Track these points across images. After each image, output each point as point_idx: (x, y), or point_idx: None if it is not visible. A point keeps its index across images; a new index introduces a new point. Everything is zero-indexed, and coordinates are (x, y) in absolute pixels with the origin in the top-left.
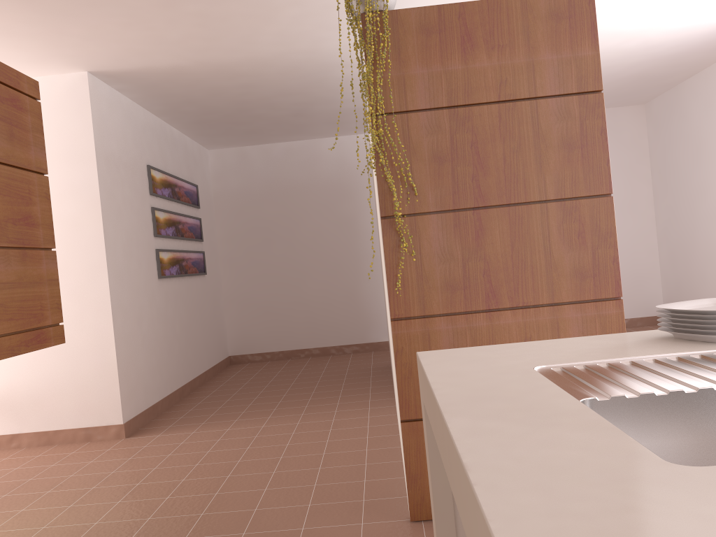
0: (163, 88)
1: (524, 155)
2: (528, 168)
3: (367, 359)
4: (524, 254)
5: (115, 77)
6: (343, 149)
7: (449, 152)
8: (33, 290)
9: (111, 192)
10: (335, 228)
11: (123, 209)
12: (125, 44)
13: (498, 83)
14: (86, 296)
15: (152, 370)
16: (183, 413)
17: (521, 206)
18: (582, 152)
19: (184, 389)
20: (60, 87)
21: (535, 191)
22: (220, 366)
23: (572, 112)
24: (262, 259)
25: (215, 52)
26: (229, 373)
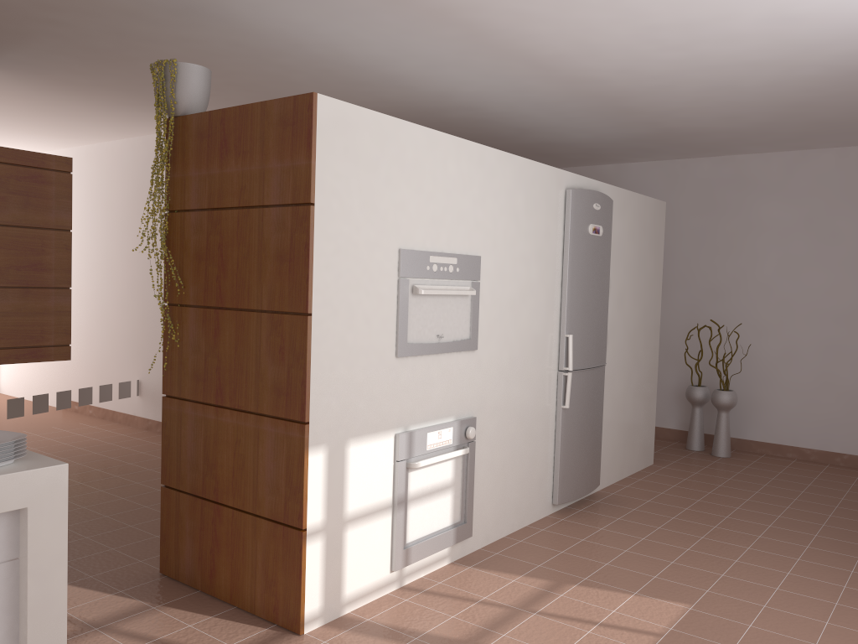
0: None
1: (251, 262)
2: (252, 276)
3: None
4: (243, 359)
5: None
6: None
7: (205, 252)
8: (34, 318)
9: None
10: None
11: None
12: (215, 105)
13: (240, 189)
14: None
15: None
16: None
17: (244, 312)
18: (289, 265)
19: None
20: None
21: (255, 299)
22: None
23: (286, 223)
24: None
25: None
26: None
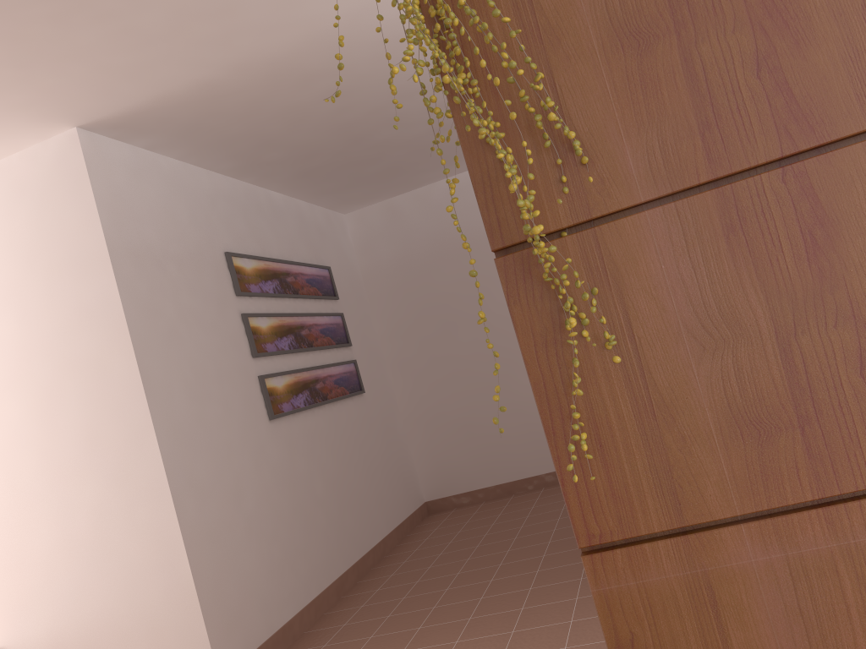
0: (212, 129)
1: None
2: None
3: None
4: None
5: (126, 128)
6: None
7: (665, 7)
8: None
9: (151, 306)
10: None
11: (180, 327)
12: (91, 60)
13: None
14: (132, 478)
15: (273, 569)
16: (331, 634)
17: None
18: None
19: (345, 580)
20: (45, 161)
21: None
22: (410, 522)
23: None
24: (446, 354)
25: (244, 38)
26: (423, 532)
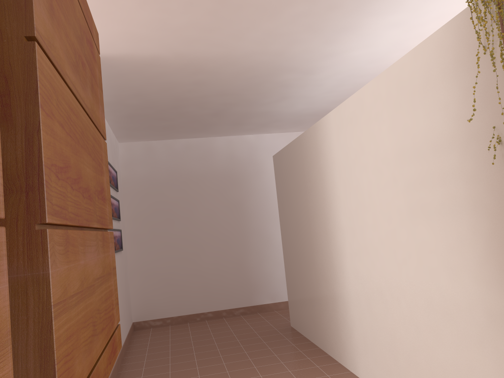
0: (126, 79)
1: None
2: None
3: (262, 321)
4: None
5: None
6: (233, 146)
7: None
8: (108, 284)
9: None
10: (226, 210)
11: None
12: (127, 26)
13: None
14: None
15: None
16: None
17: None
18: None
19: (118, 362)
20: None
21: None
22: (130, 333)
23: None
24: (164, 236)
25: (200, 44)
26: (141, 339)
